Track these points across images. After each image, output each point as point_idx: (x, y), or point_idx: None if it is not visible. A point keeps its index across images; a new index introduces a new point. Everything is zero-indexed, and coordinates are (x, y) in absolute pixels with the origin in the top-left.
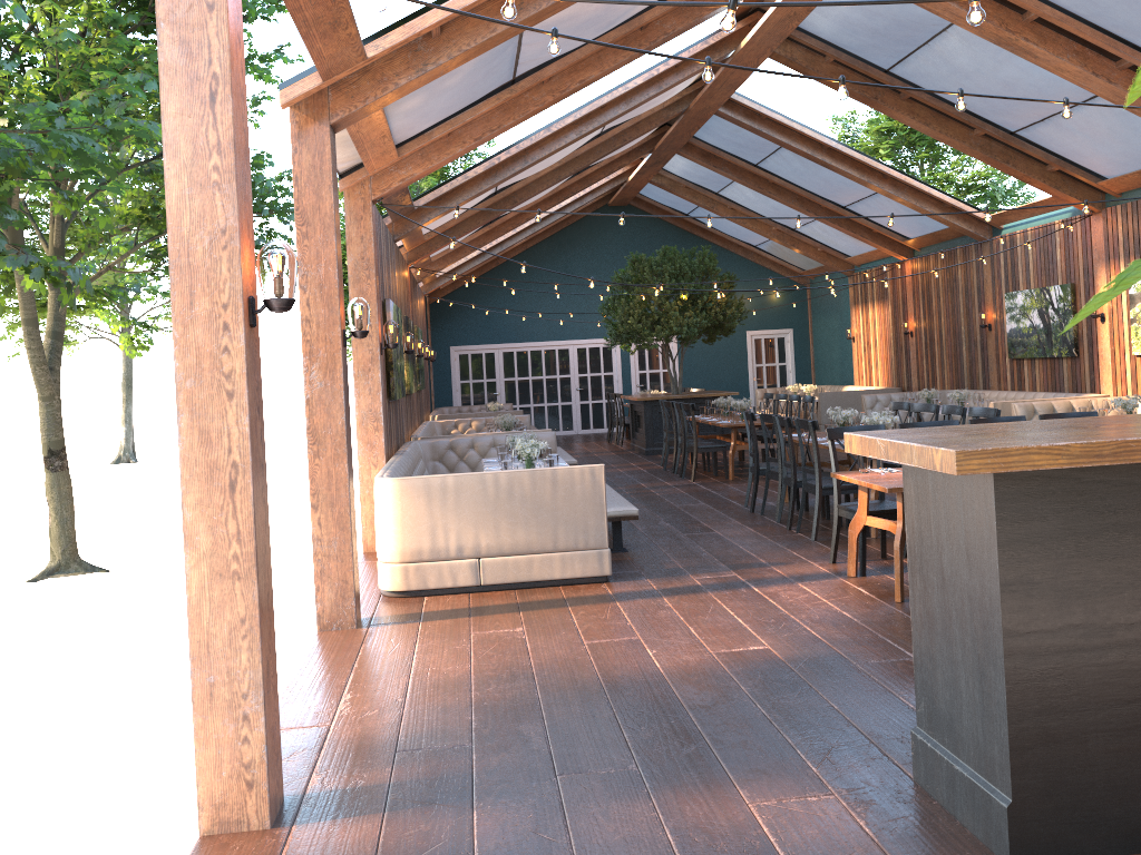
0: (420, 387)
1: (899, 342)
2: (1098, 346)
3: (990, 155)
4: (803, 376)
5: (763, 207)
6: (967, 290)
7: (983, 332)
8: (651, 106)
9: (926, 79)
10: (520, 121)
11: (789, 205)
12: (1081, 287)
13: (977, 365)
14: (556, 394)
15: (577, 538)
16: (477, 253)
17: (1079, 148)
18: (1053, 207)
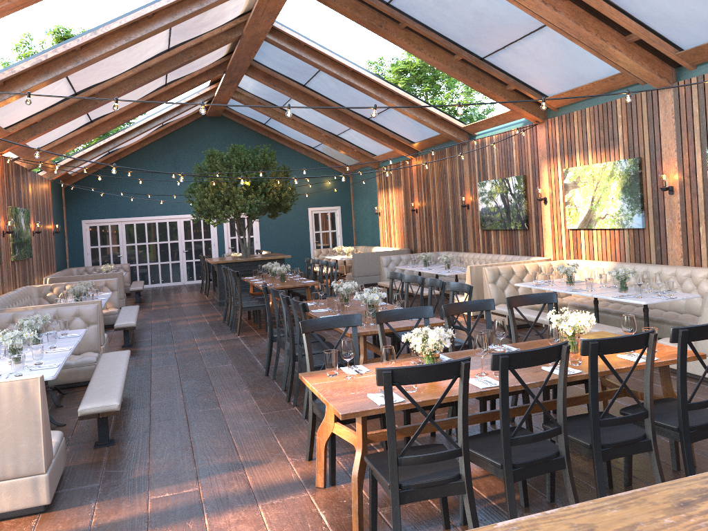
0: (15, 258)
1: (409, 216)
2: (542, 222)
3: (466, 75)
4: (348, 239)
5: (314, 118)
6: (453, 179)
7: (463, 210)
8: (207, 27)
9: (417, 10)
10: (22, 6)
11: (330, 116)
12: (530, 178)
13: (460, 234)
14: (168, 255)
15: (5, 465)
16: (93, 148)
17: (529, 71)
18: (511, 119)
